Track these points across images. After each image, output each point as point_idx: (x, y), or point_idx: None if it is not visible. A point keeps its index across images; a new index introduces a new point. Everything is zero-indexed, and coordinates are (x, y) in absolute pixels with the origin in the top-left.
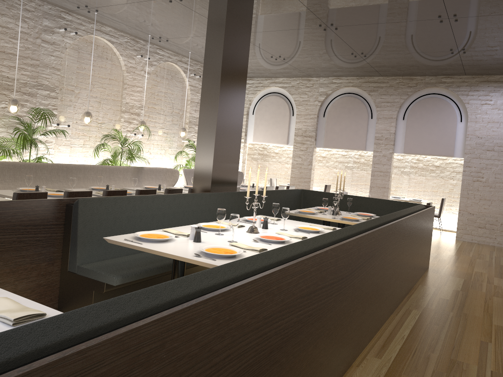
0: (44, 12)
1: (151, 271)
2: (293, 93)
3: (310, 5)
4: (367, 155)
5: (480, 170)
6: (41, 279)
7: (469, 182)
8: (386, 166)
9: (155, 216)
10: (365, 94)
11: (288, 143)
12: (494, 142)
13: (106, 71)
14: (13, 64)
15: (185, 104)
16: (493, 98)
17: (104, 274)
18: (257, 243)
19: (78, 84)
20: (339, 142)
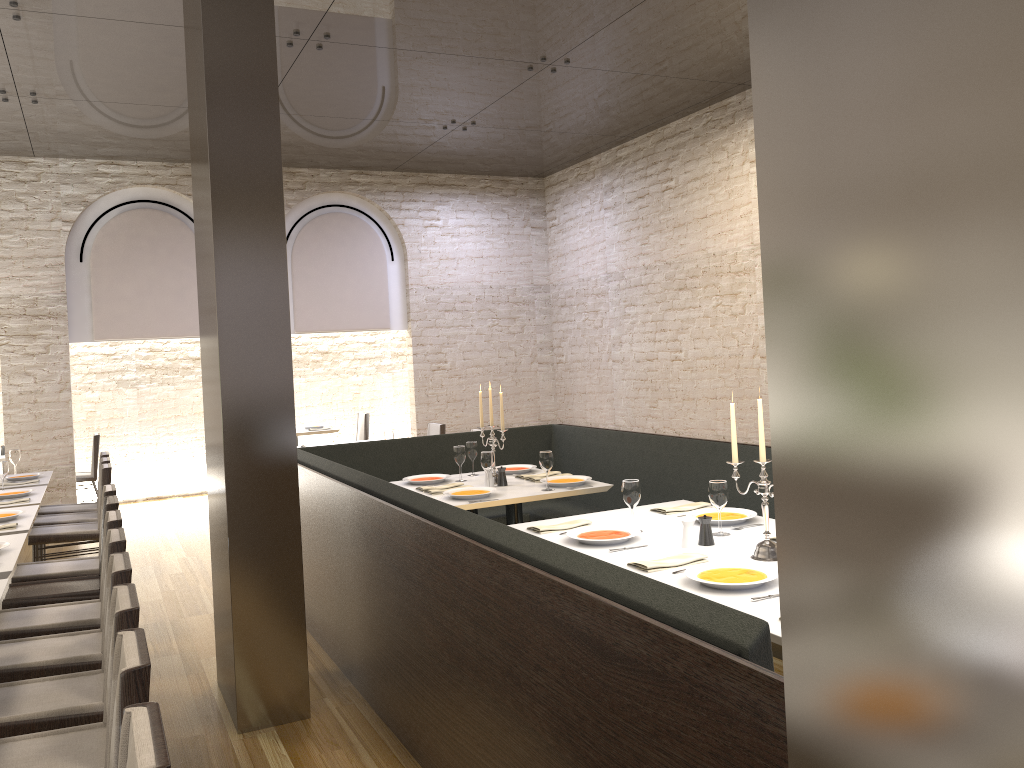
0: None
1: None
2: None
3: None
4: (170, 347)
5: (440, 348)
6: None
7: (427, 373)
8: None
9: None
10: (187, 203)
11: None
12: (454, 295)
13: None
14: None
15: None
16: (442, 215)
17: None
18: None
19: None
20: (138, 323)
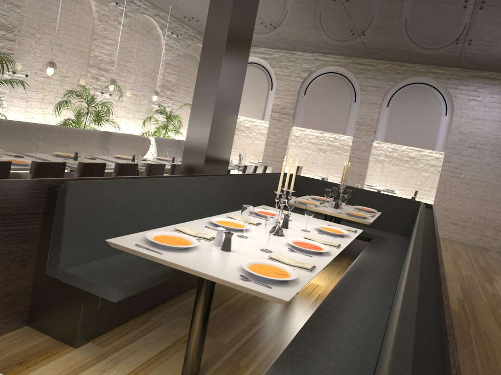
0: None
1: (156, 279)
2: (274, 66)
3: None
4: (342, 139)
5: (459, 166)
6: (9, 285)
7: (447, 177)
8: (365, 153)
9: (153, 204)
10: (351, 75)
11: (264, 119)
12: (476, 139)
13: (75, 16)
14: None
15: (160, 65)
16: (481, 94)
17: (100, 286)
18: (295, 253)
19: (41, 27)
20: (318, 123)
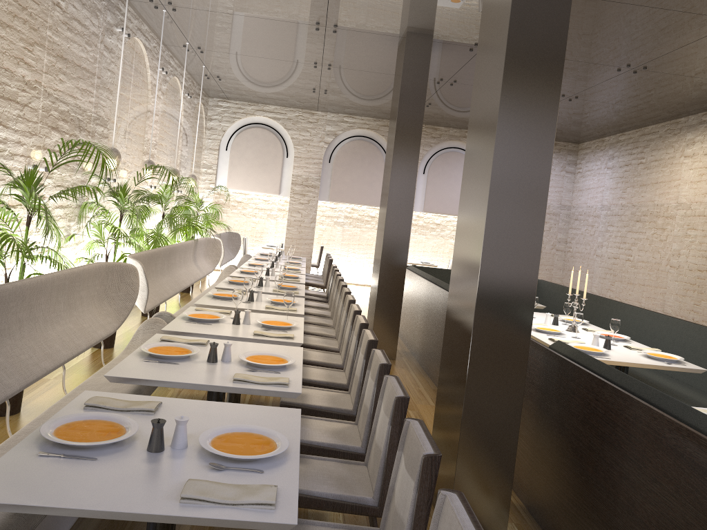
0: (111, 2)
1: None
2: (289, 128)
3: (470, 66)
4: (361, 209)
5: None
6: None
7: None
8: None
9: None
10: (381, 139)
11: (280, 193)
12: None
13: (141, 94)
14: (87, 87)
15: (196, 141)
16: None
17: None
18: (621, 343)
19: (124, 115)
20: (349, 195)
